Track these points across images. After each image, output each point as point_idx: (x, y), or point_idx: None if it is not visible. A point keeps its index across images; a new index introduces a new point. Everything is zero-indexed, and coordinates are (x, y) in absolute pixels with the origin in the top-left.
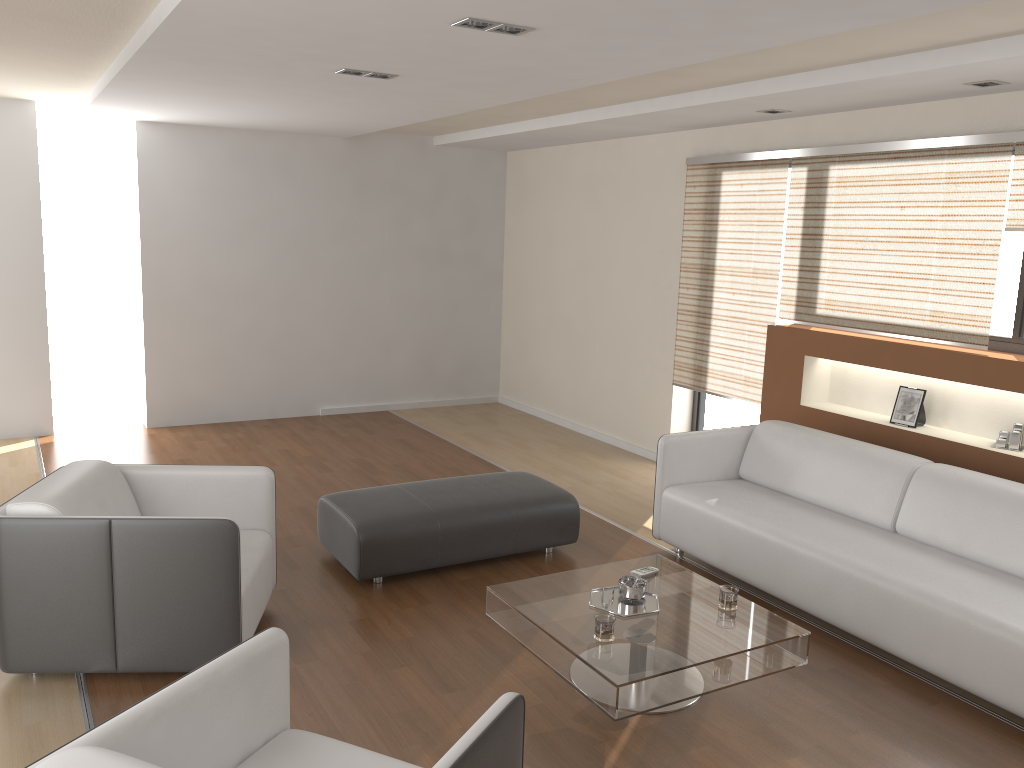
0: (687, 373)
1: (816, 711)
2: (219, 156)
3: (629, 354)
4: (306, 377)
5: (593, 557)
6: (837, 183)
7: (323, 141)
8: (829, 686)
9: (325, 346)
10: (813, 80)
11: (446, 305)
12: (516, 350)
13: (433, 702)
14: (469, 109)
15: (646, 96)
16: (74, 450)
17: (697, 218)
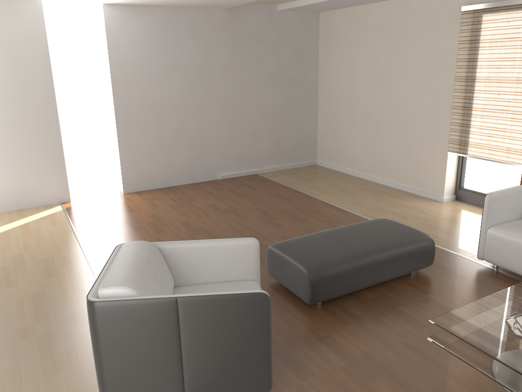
0: (459, 146)
1: None
2: (153, 24)
3: (413, 135)
4: (210, 157)
5: (444, 275)
6: None
7: (213, 11)
8: None
9: (220, 138)
10: None
11: (287, 109)
12: (328, 134)
13: None
14: None
15: None
16: (86, 211)
17: (469, 46)
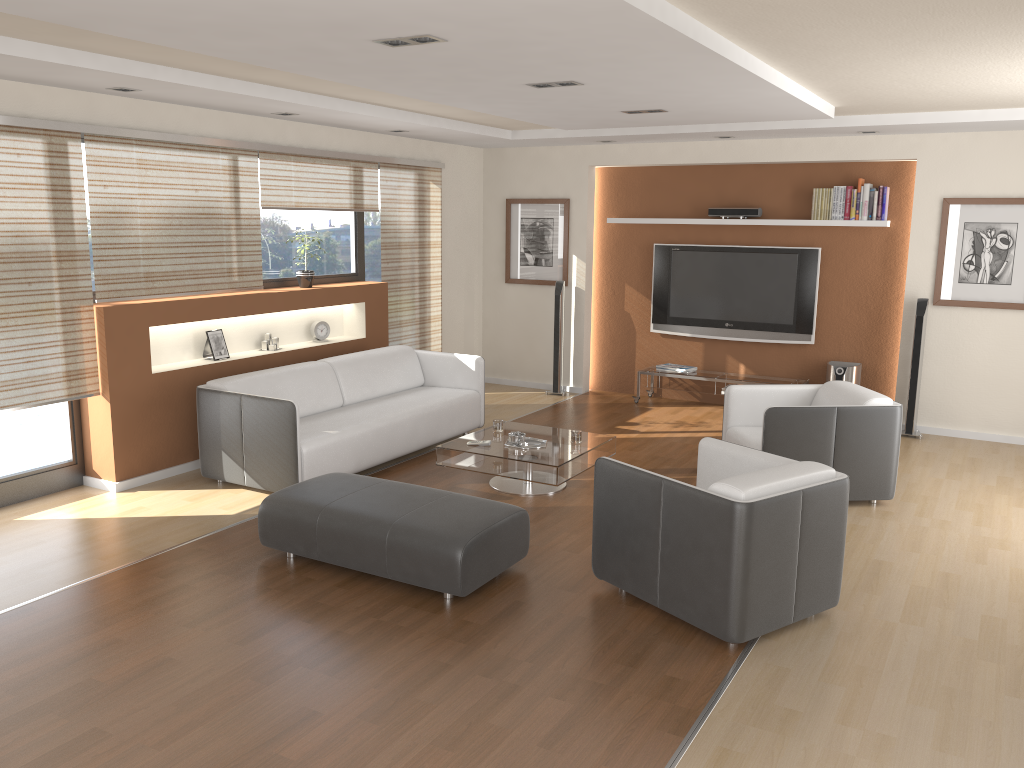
0: None
1: None
2: None
3: None
4: None
5: None
6: (138, 165)
7: None
8: None
9: None
10: (275, 94)
11: None
12: None
13: None
14: (78, 25)
15: (112, 53)
16: None
17: None
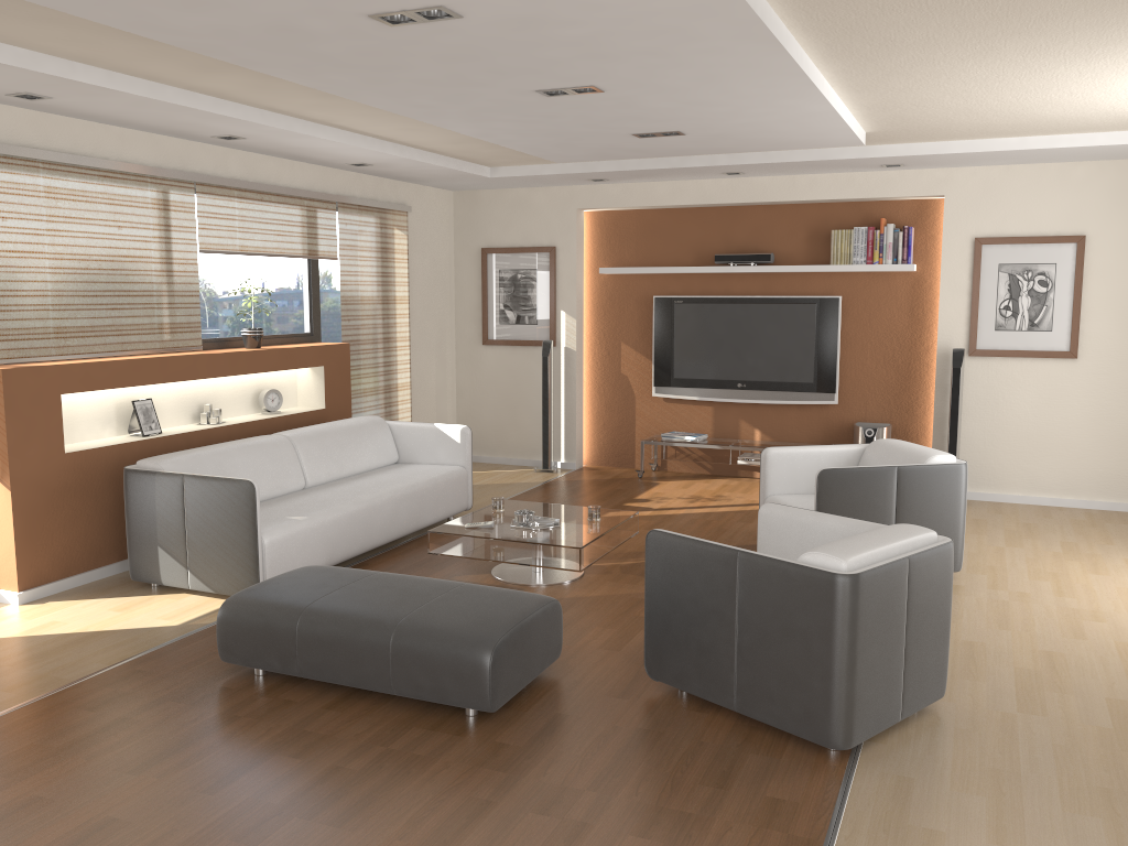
0: None
1: None
2: None
3: None
4: None
5: None
6: (46, 193)
7: None
8: None
9: None
10: (221, 108)
11: None
12: None
13: None
14: None
15: (18, 41)
16: None
17: None
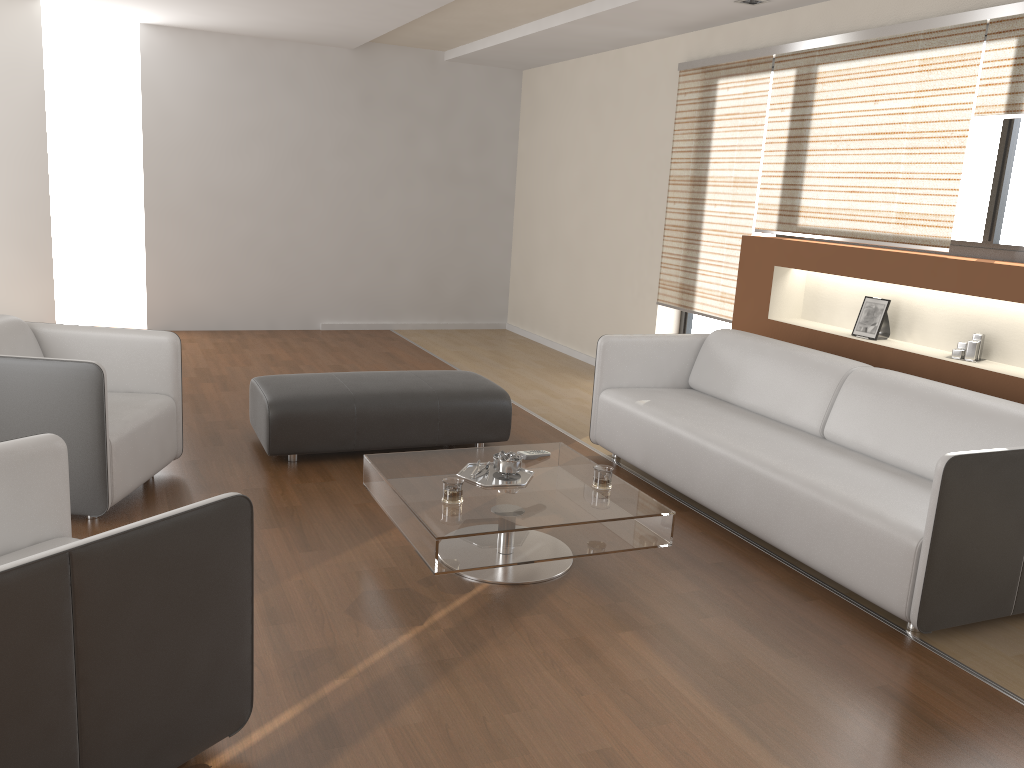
0: (670, 291)
1: (678, 596)
2: (222, 63)
3: (620, 274)
4: (307, 291)
5: None
6: (816, 79)
7: (329, 52)
8: (705, 576)
9: (327, 261)
10: None
11: (454, 226)
12: (523, 275)
13: (286, 557)
14: (441, 2)
15: None
16: None
17: (686, 127)
